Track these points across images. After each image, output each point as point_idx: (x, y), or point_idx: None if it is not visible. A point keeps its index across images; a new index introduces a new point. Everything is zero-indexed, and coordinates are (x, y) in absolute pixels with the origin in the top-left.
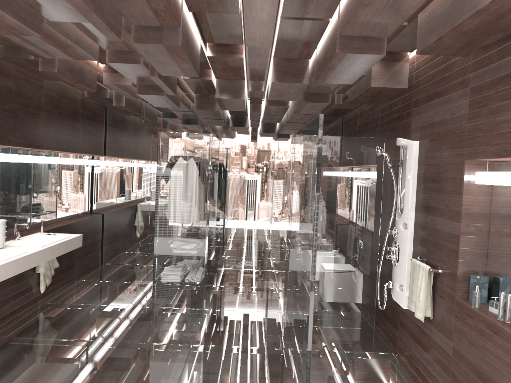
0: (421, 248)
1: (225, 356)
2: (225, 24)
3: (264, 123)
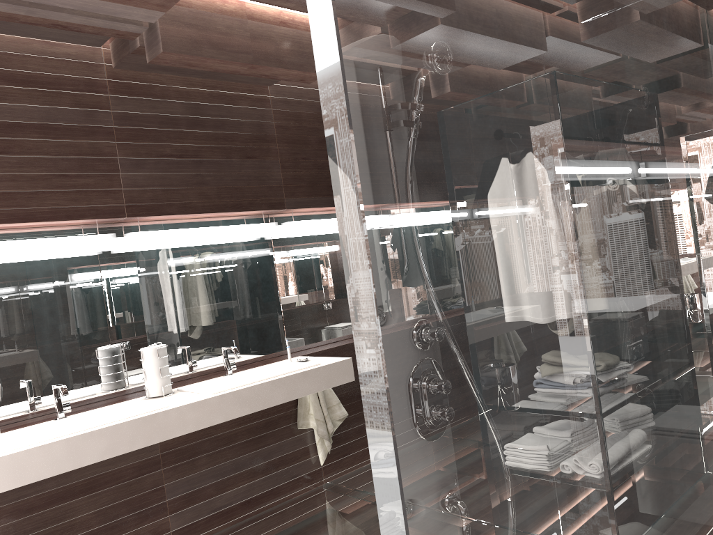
0: None
1: None
2: None
3: None
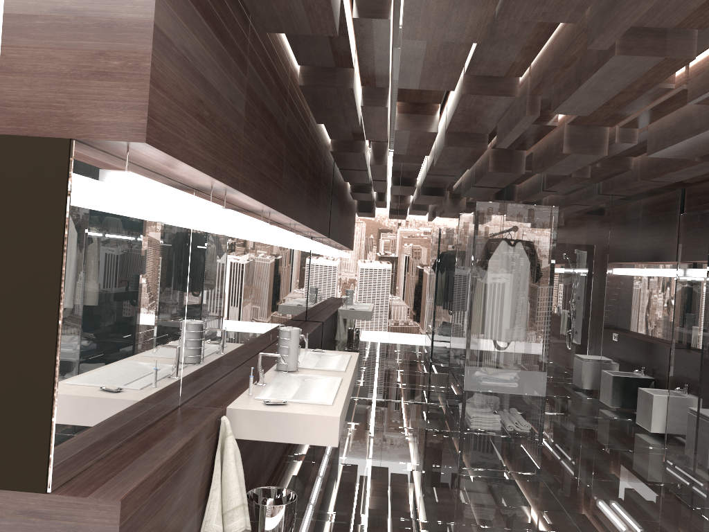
0: None
1: None
2: (702, 32)
3: (564, 195)
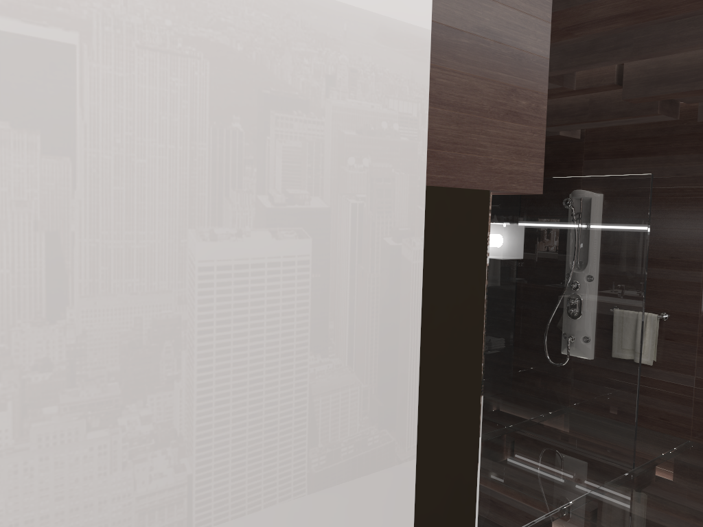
0: None
1: (482, 451)
2: None
3: None
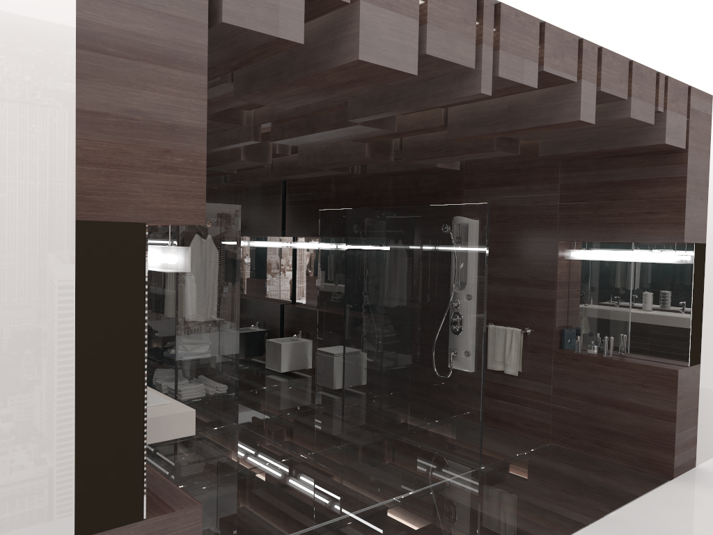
0: (493, 315)
1: (351, 454)
2: None
3: None
